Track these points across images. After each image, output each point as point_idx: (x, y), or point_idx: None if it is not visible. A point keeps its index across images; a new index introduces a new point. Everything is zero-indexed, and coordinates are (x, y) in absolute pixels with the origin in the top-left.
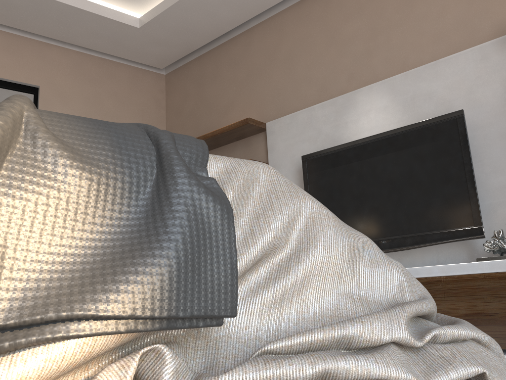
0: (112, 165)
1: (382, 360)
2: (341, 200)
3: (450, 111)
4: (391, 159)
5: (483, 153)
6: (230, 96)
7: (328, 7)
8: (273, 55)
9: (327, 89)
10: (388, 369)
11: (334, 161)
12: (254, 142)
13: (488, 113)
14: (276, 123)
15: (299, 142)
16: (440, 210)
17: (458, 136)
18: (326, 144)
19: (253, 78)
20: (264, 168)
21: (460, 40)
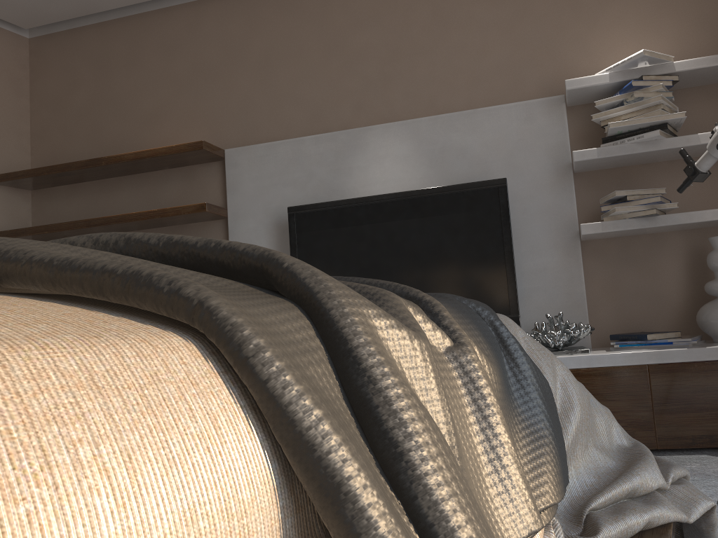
0: (494, 358)
1: (670, 506)
2: (344, 272)
3: (486, 174)
4: (415, 226)
5: (521, 229)
6: (159, 98)
7: (330, 2)
8: (238, 50)
9: (323, 117)
10: (676, 513)
11: (337, 220)
12: (202, 175)
13: (529, 183)
14: (242, 153)
15: (279, 185)
16: (472, 294)
17: (499, 209)
18: (321, 193)
19: (203, 78)
20: (512, 323)
21: (502, 90)
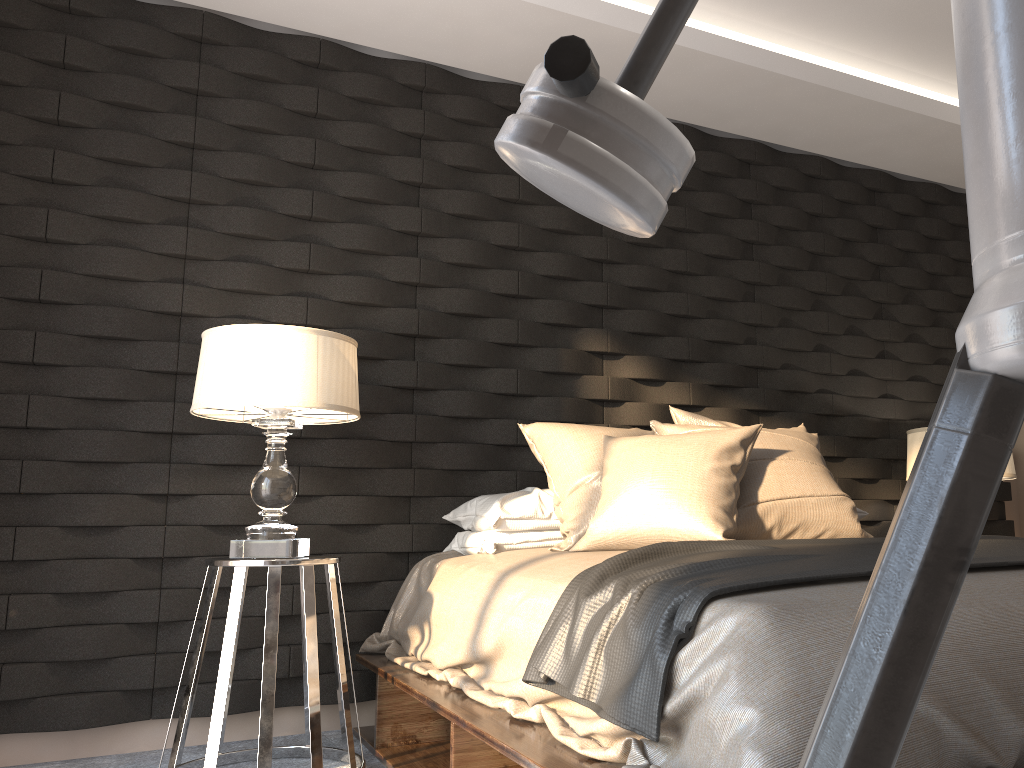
0: (643, 626)
1: None
2: None
3: None
4: None
5: None
6: None
7: None
8: None
9: None
10: None
11: None
12: None
13: None
14: None
15: None
16: None
17: None
18: None
19: None
20: (739, 616)
21: None
